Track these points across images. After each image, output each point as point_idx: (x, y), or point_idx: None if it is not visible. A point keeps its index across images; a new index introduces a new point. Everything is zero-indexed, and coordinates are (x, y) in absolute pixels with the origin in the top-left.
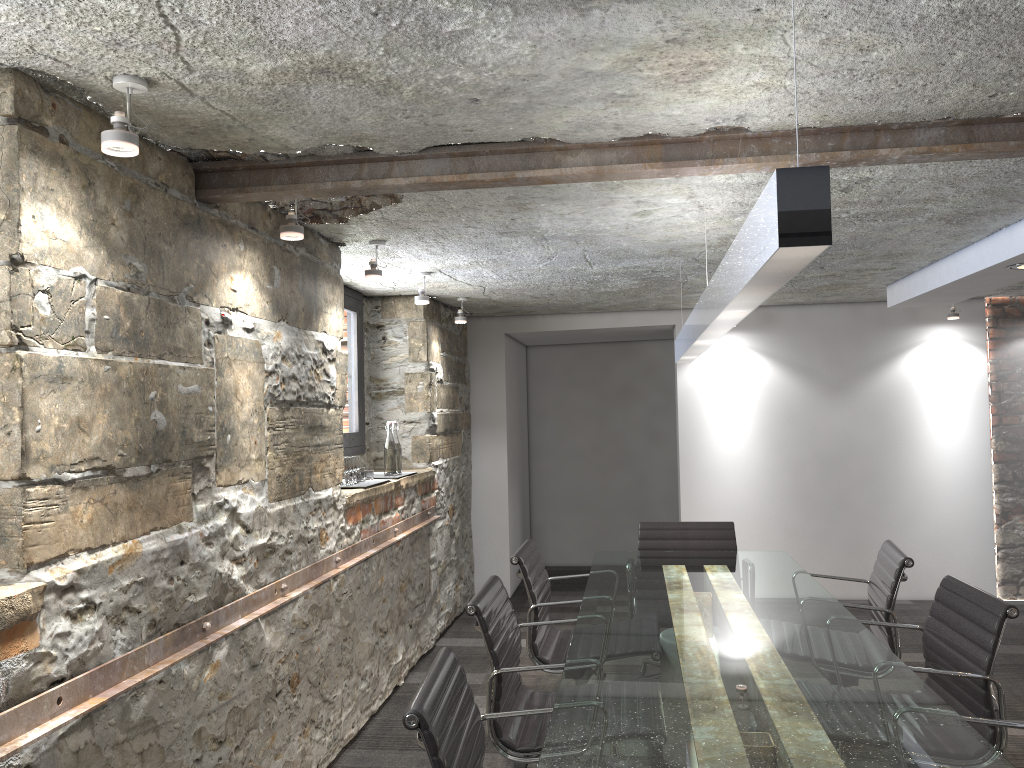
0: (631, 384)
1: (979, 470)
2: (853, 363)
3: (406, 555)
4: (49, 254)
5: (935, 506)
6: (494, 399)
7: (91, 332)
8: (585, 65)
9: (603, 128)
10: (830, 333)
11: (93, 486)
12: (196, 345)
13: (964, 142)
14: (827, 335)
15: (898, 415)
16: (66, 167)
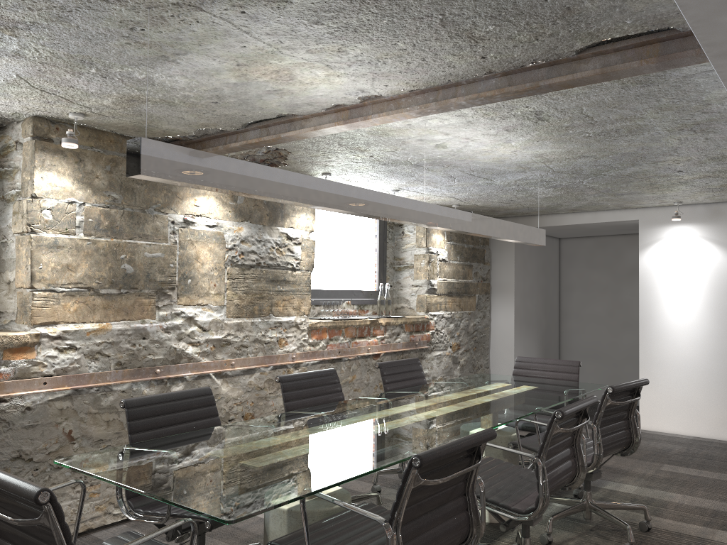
0: (638, 266)
1: None
2: None
3: None
4: (51, 193)
5: None
6: (506, 274)
7: (81, 227)
8: (225, 81)
9: (303, 106)
10: None
11: (78, 295)
12: (162, 233)
13: (506, 87)
14: None
15: None
16: (64, 154)
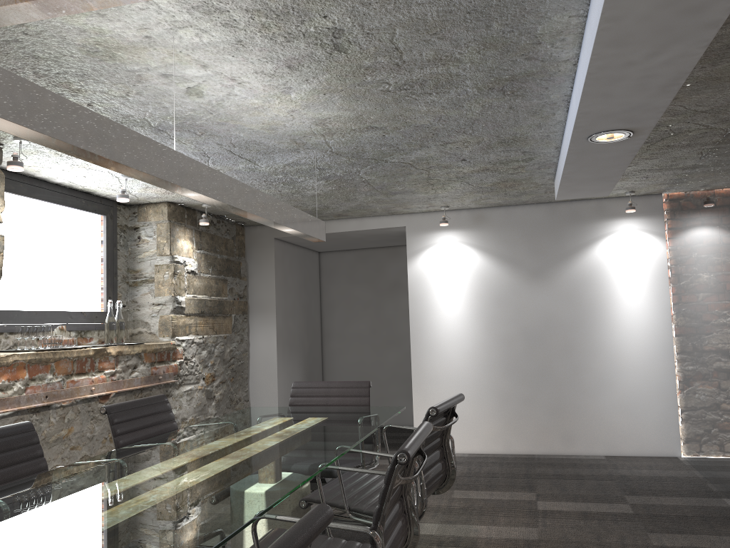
0: (399, 280)
1: (662, 342)
2: (551, 253)
3: None
4: None
5: (624, 374)
6: (266, 290)
7: None
8: None
9: None
10: (531, 229)
11: None
12: None
13: None
14: (529, 230)
15: (590, 296)
16: None
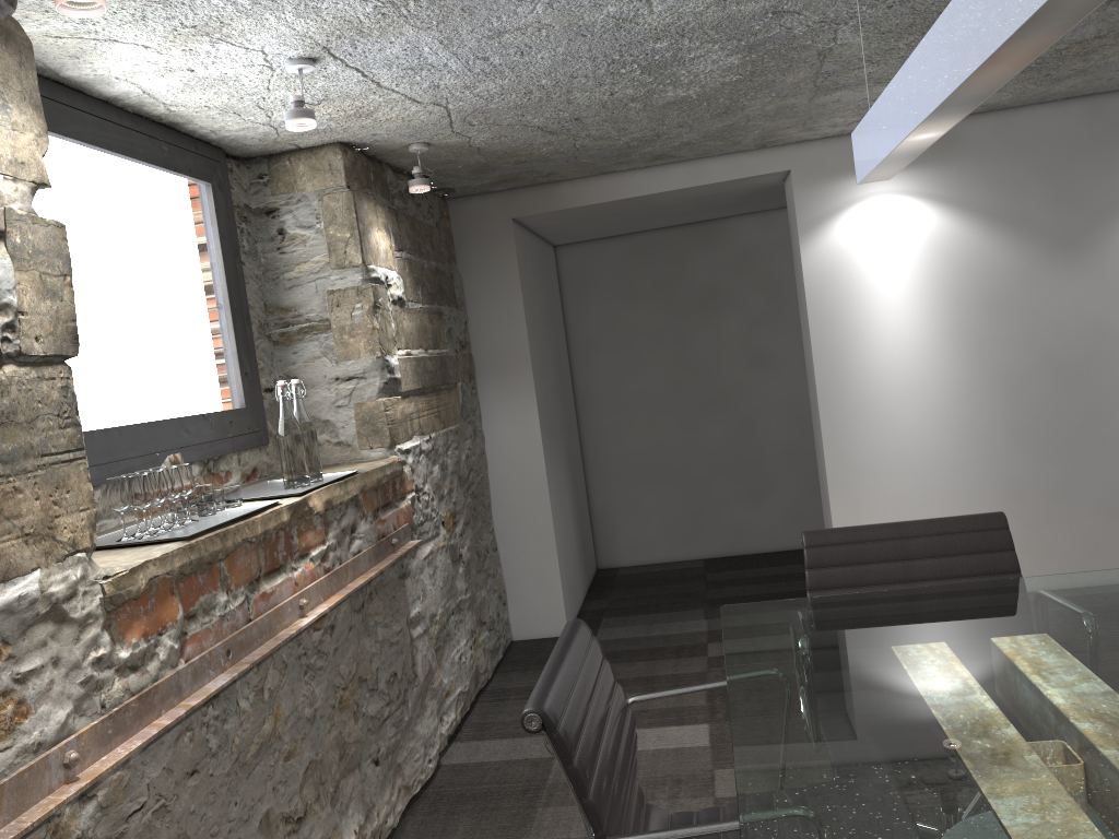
0: (718, 286)
1: None
2: (1096, 199)
3: (346, 637)
4: None
5: None
6: (508, 327)
7: None
8: None
9: None
10: (1053, 153)
11: None
12: None
13: None
14: (1048, 157)
15: None
16: None
